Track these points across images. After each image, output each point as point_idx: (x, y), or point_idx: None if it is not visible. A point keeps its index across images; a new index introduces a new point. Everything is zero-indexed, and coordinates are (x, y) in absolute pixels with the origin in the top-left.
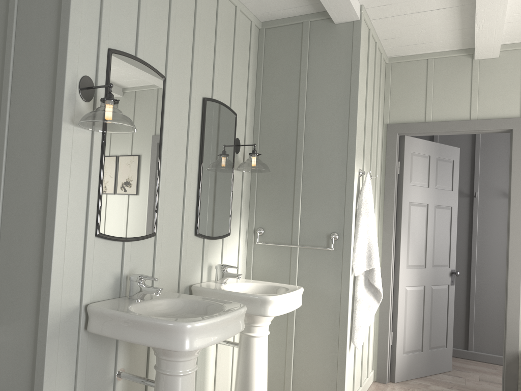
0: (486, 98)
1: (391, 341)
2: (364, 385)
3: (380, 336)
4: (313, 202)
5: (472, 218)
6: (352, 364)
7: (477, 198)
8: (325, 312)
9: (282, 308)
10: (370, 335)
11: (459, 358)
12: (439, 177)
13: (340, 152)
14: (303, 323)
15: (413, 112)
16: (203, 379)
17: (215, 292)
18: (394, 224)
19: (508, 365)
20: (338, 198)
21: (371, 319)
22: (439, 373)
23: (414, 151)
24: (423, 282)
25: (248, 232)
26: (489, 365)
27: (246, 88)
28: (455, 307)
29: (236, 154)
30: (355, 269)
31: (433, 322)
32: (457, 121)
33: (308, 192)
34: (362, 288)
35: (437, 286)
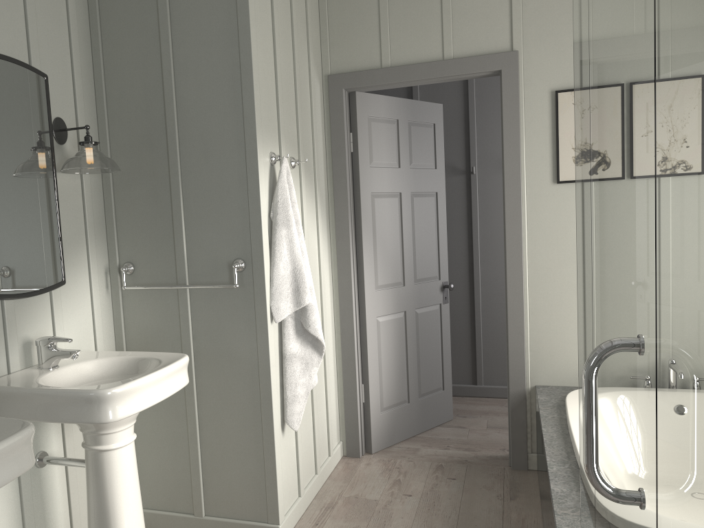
0: (463, 23)
1: (363, 397)
2: (322, 470)
3: (346, 393)
4: (202, 214)
5: (471, 203)
6: (293, 449)
7: (476, 175)
8: (239, 383)
9: (135, 403)
10: (328, 396)
11: (467, 396)
12: (415, 151)
13: (233, 128)
14: (209, 404)
15: (363, 54)
16: (43, 523)
17: (18, 393)
18: (352, 228)
19: (514, 411)
20: (239, 204)
21: (311, 382)
22: (436, 426)
23: (373, 115)
24: (403, 306)
25: (109, 271)
26: (503, 401)
27: (66, 29)
28: (457, 330)
29: (61, 146)
30: (275, 312)
31: (422, 359)
32: (426, 63)
33: (192, 197)
34: (292, 338)
35: (424, 309)
